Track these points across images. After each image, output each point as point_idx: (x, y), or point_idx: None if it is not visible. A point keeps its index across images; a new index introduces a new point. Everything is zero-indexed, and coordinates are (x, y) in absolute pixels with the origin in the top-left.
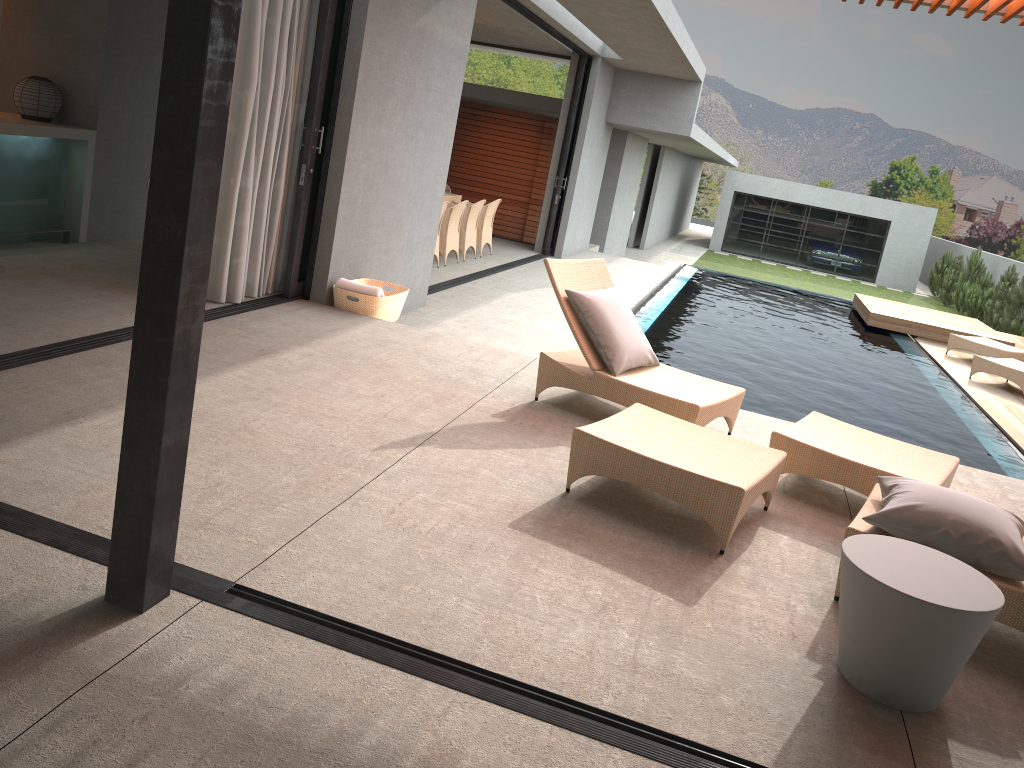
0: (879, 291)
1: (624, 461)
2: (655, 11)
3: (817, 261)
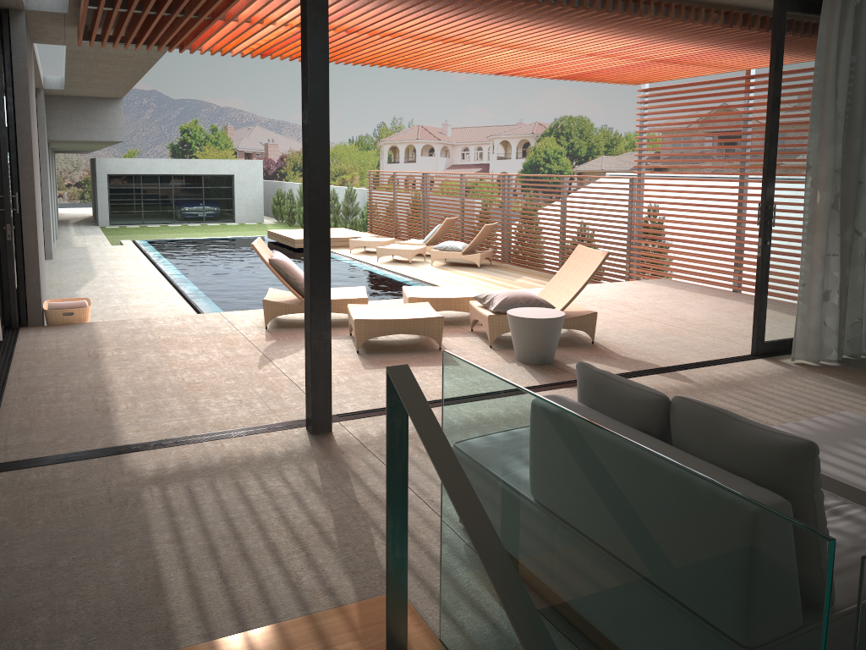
0: (245, 227)
1: (385, 325)
2: (153, 63)
3: (189, 216)
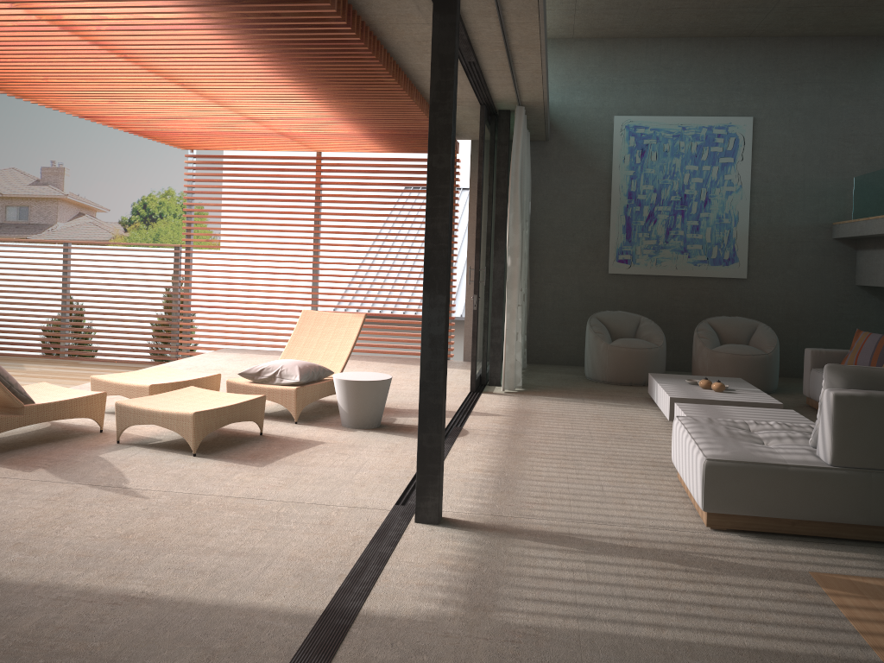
0: None
1: (221, 415)
2: None
3: None
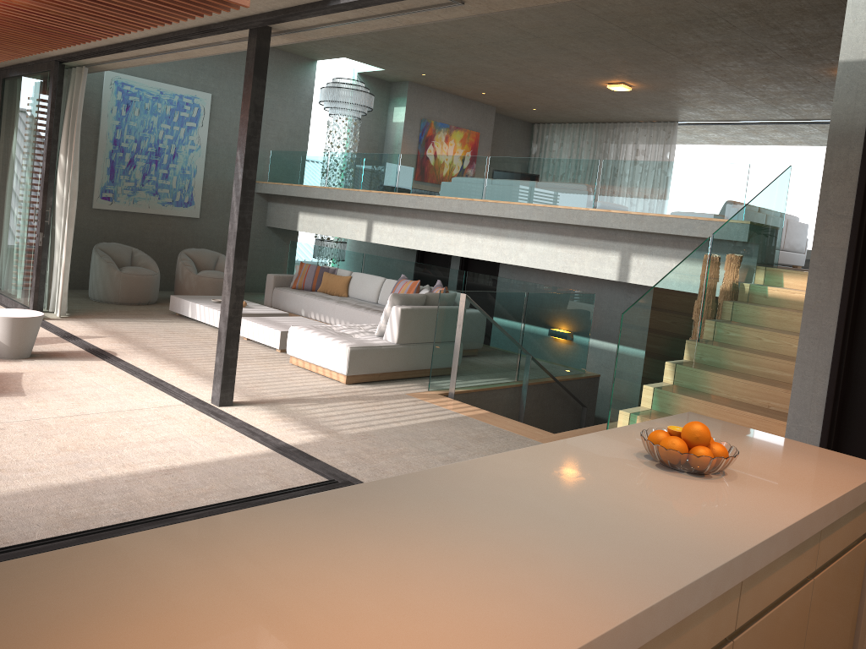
0: None
1: None
2: None
3: None
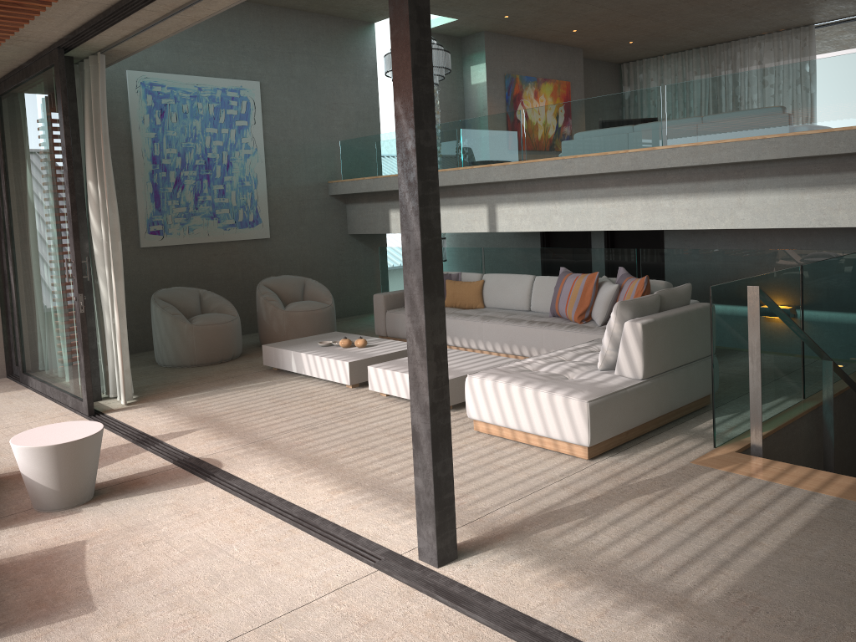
0: None
1: None
2: None
3: None
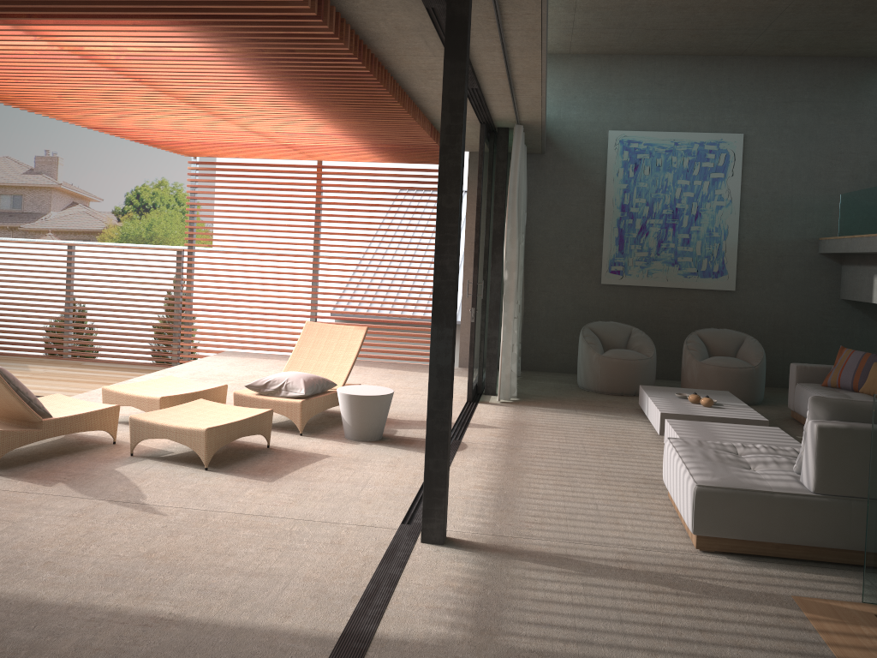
0: None
1: (231, 430)
2: None
3: None
